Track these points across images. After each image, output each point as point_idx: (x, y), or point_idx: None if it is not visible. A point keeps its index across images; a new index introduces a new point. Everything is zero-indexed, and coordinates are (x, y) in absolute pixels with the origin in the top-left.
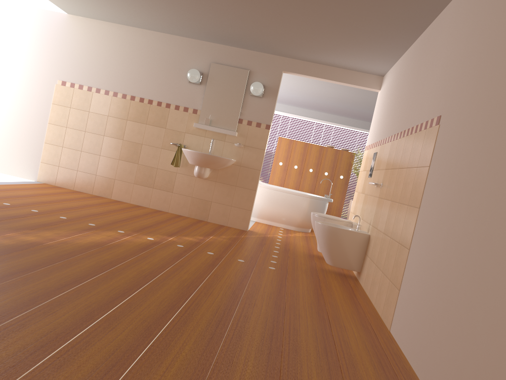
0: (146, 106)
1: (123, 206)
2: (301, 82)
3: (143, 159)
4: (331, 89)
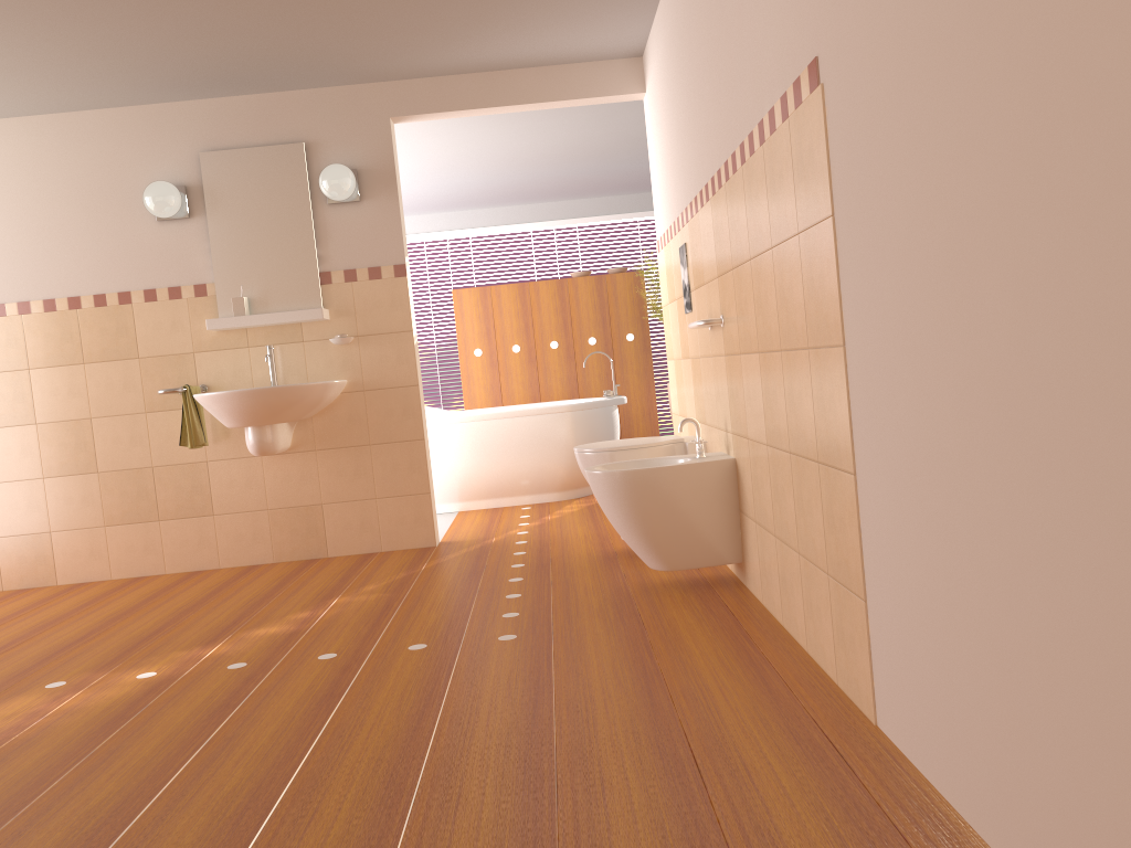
0: (66, 317)
1: (88, 595)
2: (456, 141)
3: (106, 455)
4: (534, 136)
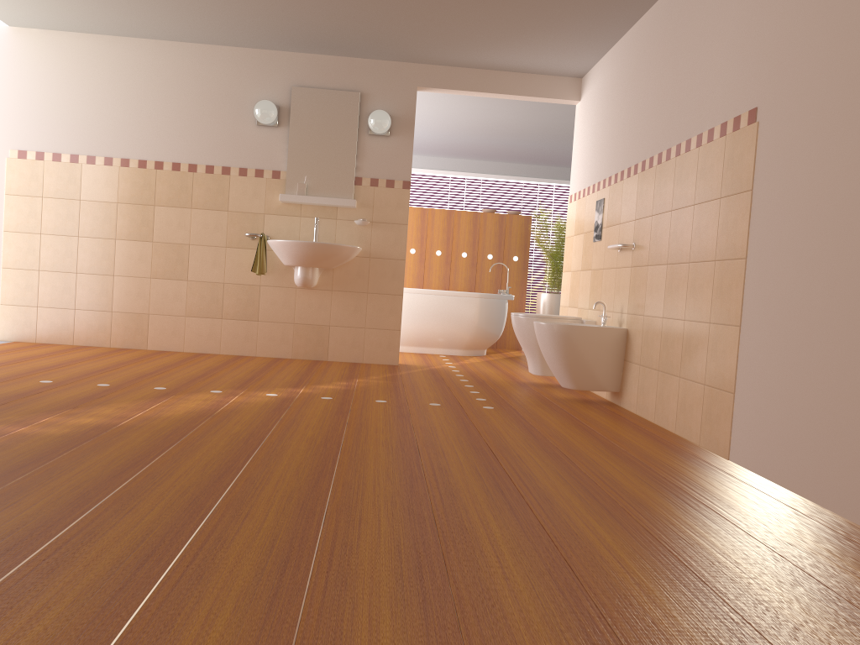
0: (185, 176)
1: (177, 356)
2: (434, 108)
3: (195, 270)
4: (485, 114)
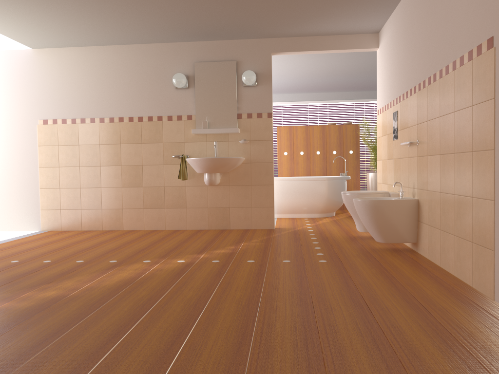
0: (136, 124)
1: (138, 234)
2: (288, 64)
3: (146, 180)
4: (321, 64)
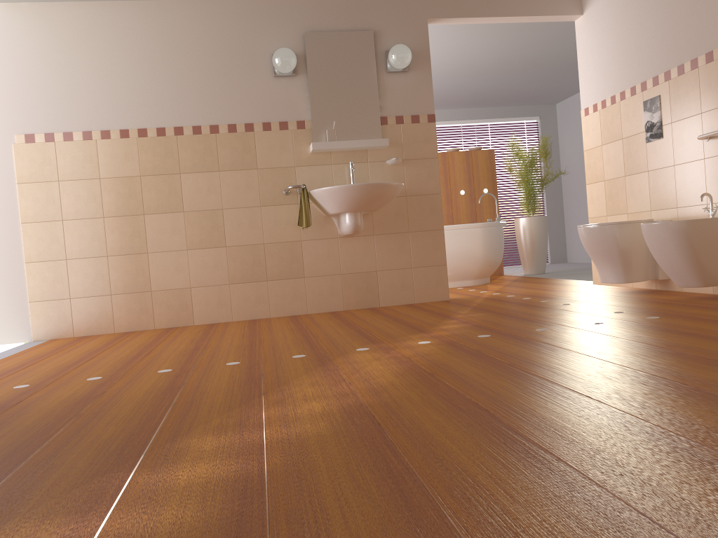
0: (208, 138)
1: (238, 326)
2: None
3: (232, 235)
4: (456, 53)
